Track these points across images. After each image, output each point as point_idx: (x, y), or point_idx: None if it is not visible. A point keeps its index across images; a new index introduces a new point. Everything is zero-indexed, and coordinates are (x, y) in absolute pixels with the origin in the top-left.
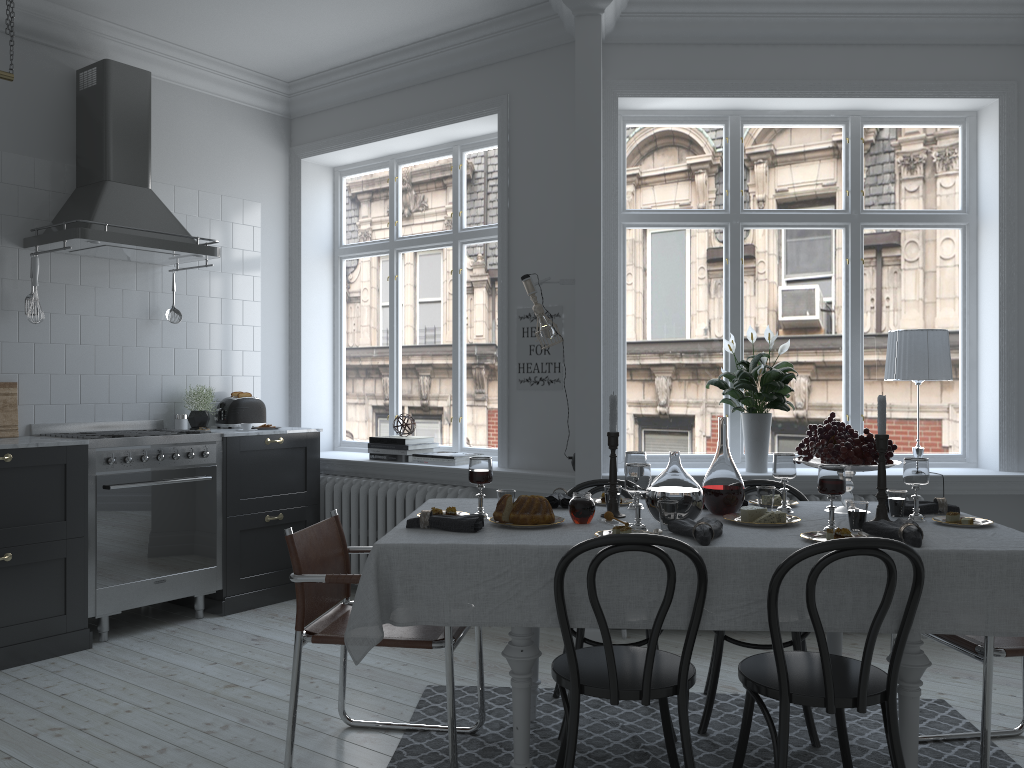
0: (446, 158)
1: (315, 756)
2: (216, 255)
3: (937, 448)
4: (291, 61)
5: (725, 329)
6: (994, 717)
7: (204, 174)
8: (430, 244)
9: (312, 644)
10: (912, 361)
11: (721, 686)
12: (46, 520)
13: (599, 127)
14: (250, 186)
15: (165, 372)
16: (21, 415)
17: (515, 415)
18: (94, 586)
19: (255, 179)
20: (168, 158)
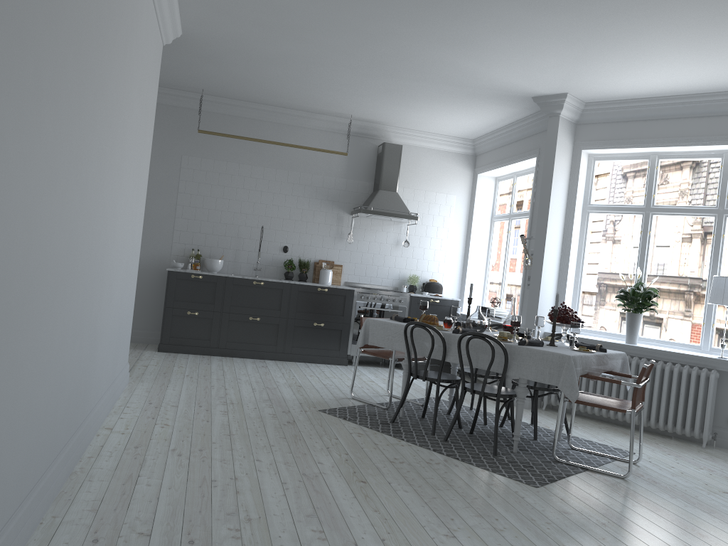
0: (532, 174)
1: (367, 396)
2: (416, 219)
3: None
4: (466, 133)
5: (636, 268)
6: (642, 460)
7: (428, 183)
8: (521, 216)
9: (416, 381)
10: (715, 293)
11: (544, 425)
12: (336, 314)
13: (552, 168)
14: (451, 188)
15: (401, 267)
16: (343, 277)
17: (524, 300)
18: (351, 343)
19: (454, 184)
20: (412, 177)
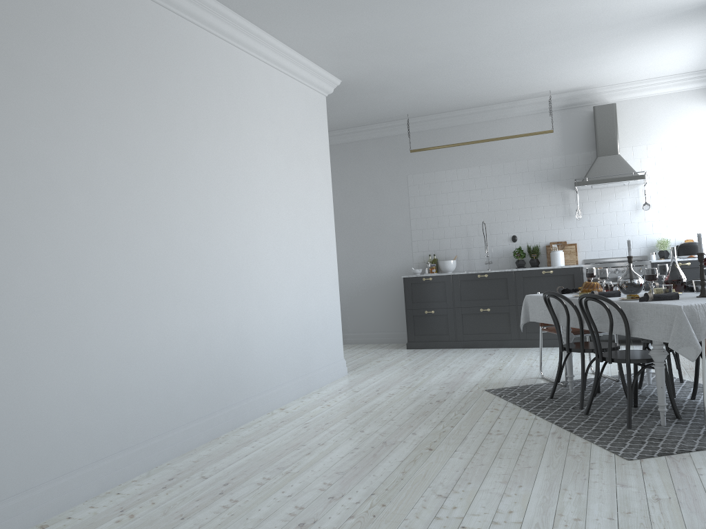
0: None
1: (564, 375)
2: (643, 178)
3: None
4: (691, 65)
5: None
6: None
7: (663, 134)
8: None
9: None
10: None
11: None
12: None
13: None
14: (694, 131)
15: (647, 233)
16: (580, 256)
17: None
18: None
19: (697, 126)
20: (641, 133)
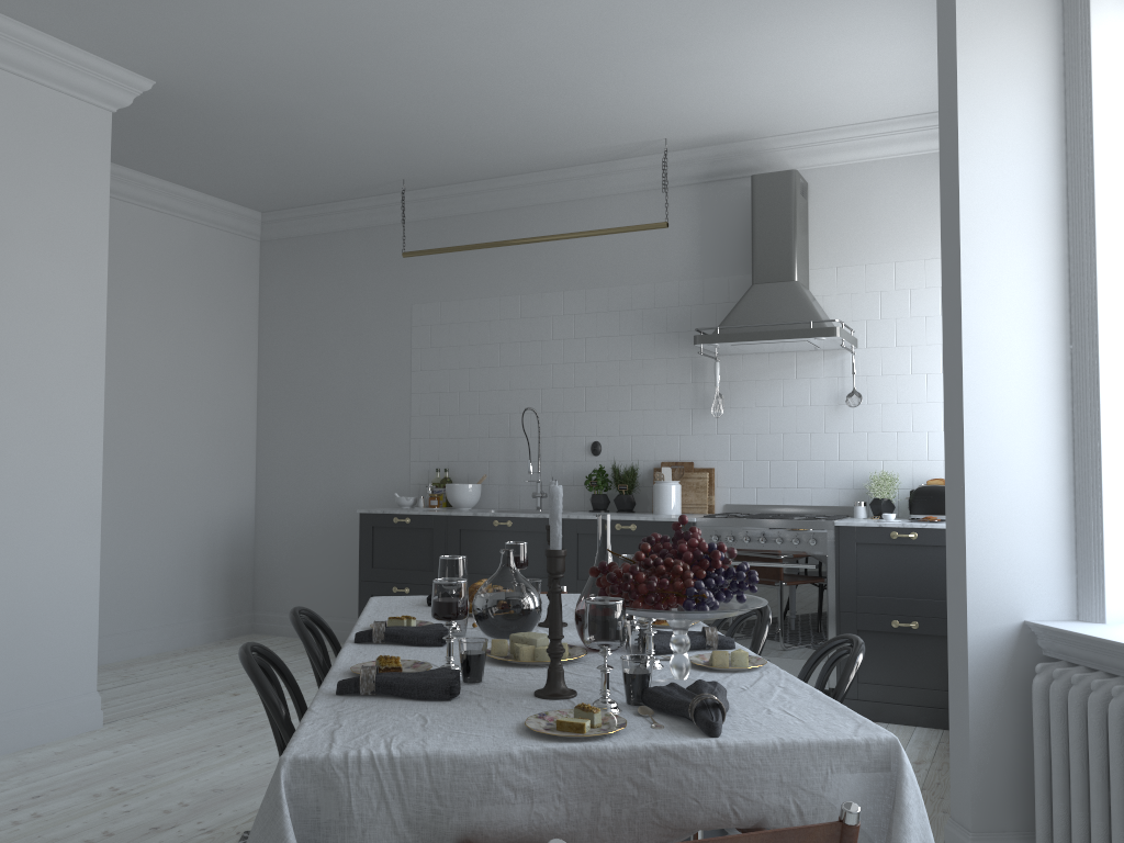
0: None
1: None
2: (831, 335)
3: None
4: None
5: None
6: None
7: (901, 243)
8: None
9: None
10: None
11: None
12: None
13: (954, 72)
14: None
15: (856, 457)
16: (719, 496)
17: None
18: None
19: None
20: (857, 239)
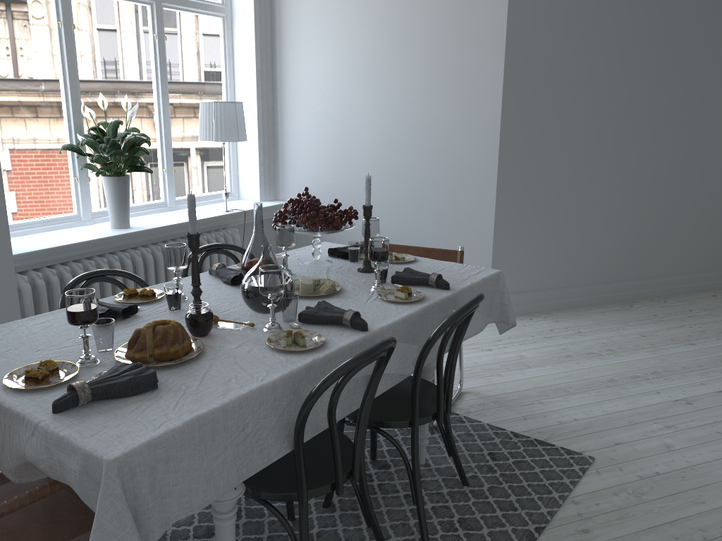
0: None
1: None
2: None
3: (216, 188)
4: None
5: (65, 94)
6: None
7: None
8: None
9: None
10: (227, 127)
11: None
12: None
13: None
14: None
15: None
16: None
17: None
18: None
19: None
20: None
